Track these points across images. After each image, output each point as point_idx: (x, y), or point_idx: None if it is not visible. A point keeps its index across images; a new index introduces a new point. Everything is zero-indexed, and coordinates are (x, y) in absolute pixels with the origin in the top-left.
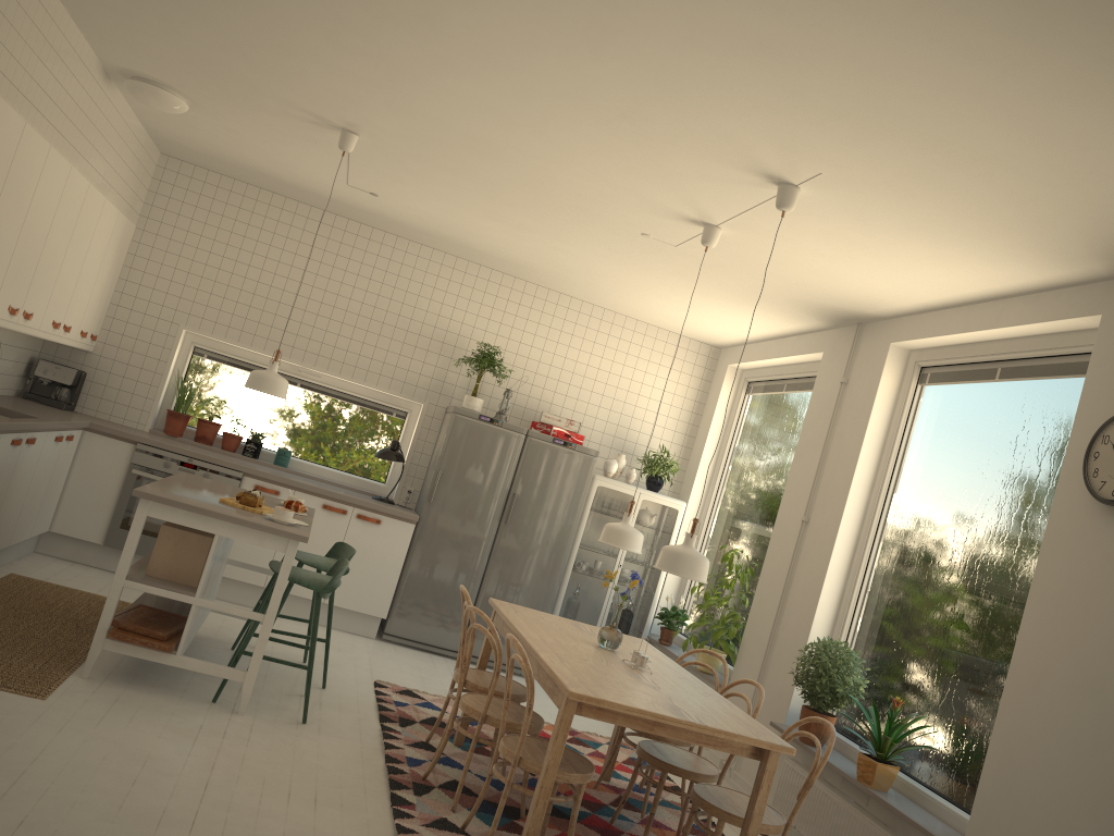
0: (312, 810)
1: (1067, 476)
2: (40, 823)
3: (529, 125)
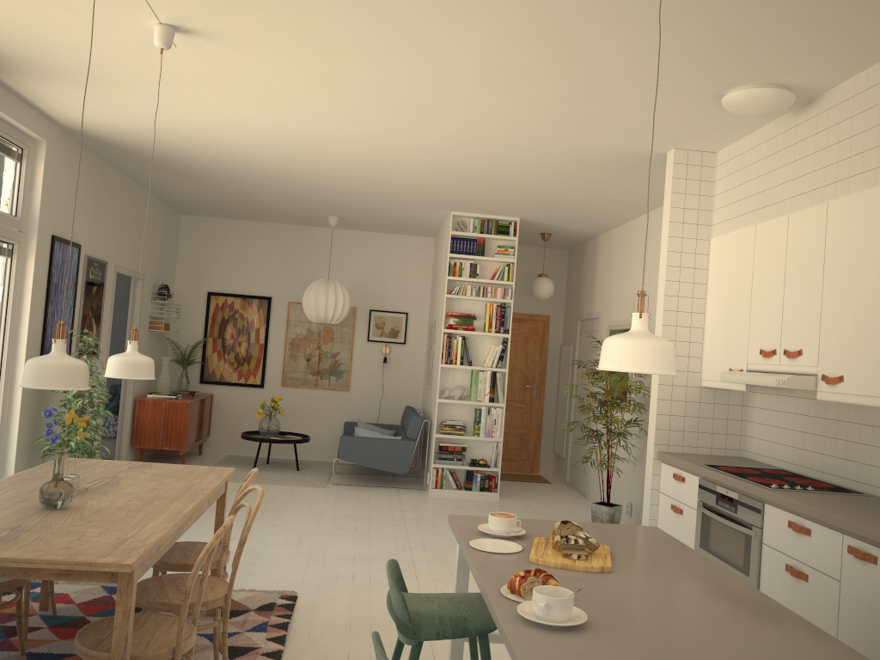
0: (350, 653)
1: None
2: None
3: (392, 13)
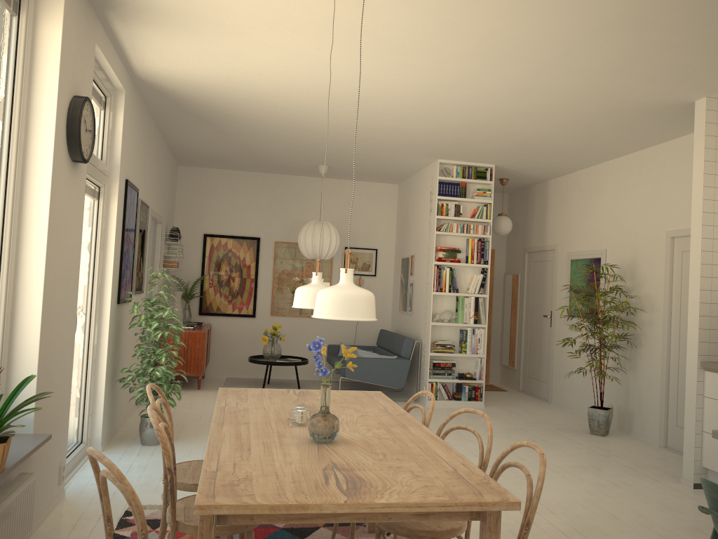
0: None
1: (58, 129)
2: (610, 519)
3: None
